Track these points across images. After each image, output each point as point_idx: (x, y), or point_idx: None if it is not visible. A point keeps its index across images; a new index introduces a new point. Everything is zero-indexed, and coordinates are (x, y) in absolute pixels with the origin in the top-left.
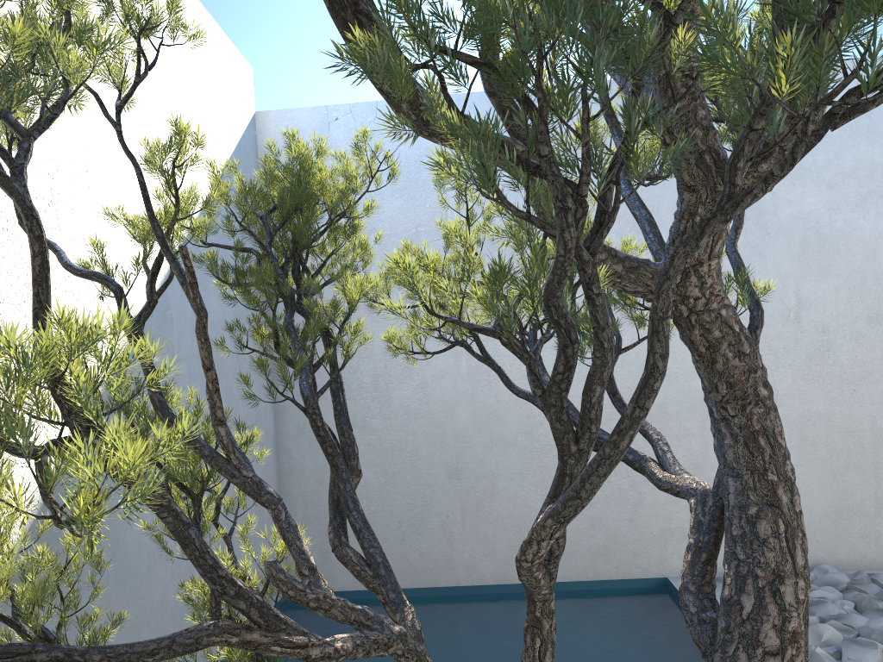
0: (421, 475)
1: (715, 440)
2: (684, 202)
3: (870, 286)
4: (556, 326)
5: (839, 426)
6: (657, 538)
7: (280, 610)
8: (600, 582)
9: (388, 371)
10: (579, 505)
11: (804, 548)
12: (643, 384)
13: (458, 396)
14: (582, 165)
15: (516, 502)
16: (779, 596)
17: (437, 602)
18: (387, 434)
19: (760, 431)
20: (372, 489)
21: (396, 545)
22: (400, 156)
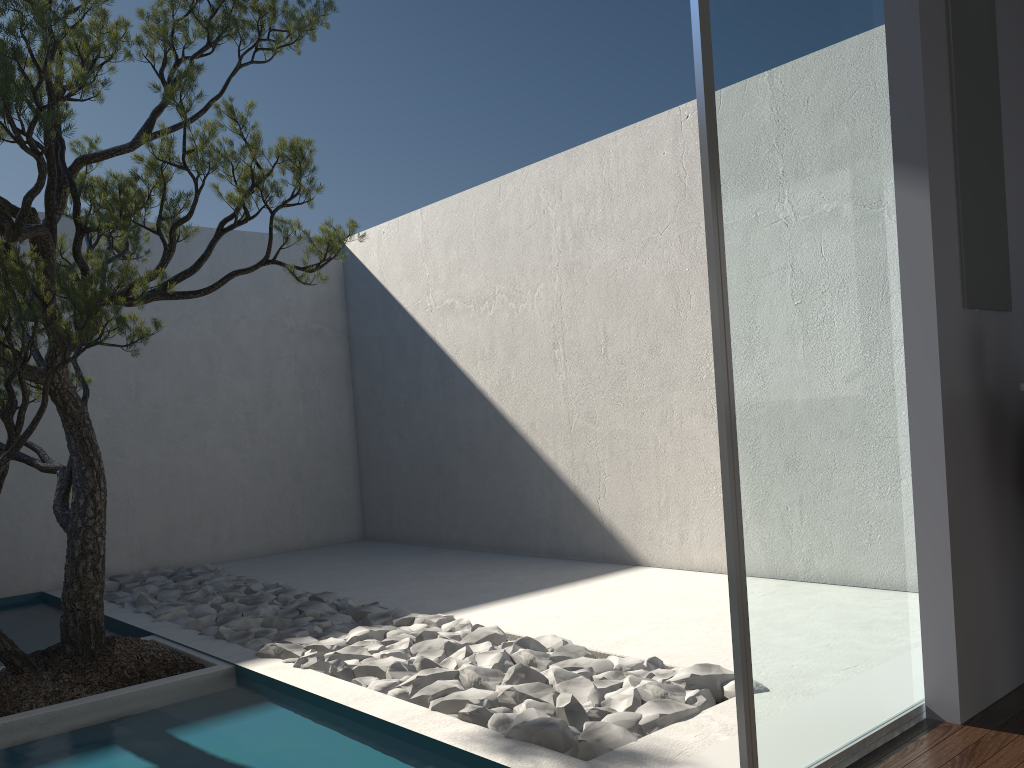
0: None
1: (68, 443)
2: (52, 345)
3: (185, 377)
4: (8, 391)
5: (168, 471)
6: (34, 562)
7: None
8: None
9: None
10: (18, 449)
11: (104, 481)
12: (41, 408)
13: None
14: (22, 346)
15: None
16: (94, 497)
17: None
18: None
19: (86, 437)
20: None
21: None
22: None
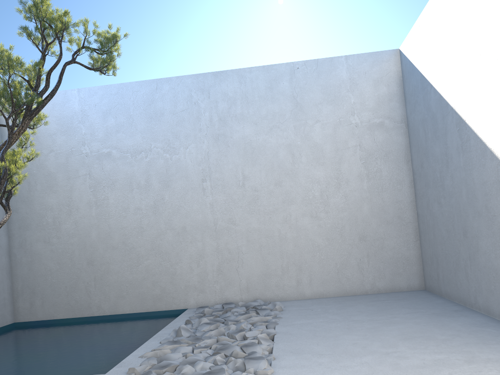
0: (75, 264)
1: None
2: None
3: (275, 169)
4: None
5: (264, 234)
6: (183, 290)
7: (7, 329)
8: (158, 312)
9: (59, 215)
10: None
11: None
12: None
13: (91, 226)
14: None
15: (119, 275)
16: None
17: (79, 323)
18: (60, 245)
19: None
20: (53, 271)
21: (64, 297)
22: (63, 116)
